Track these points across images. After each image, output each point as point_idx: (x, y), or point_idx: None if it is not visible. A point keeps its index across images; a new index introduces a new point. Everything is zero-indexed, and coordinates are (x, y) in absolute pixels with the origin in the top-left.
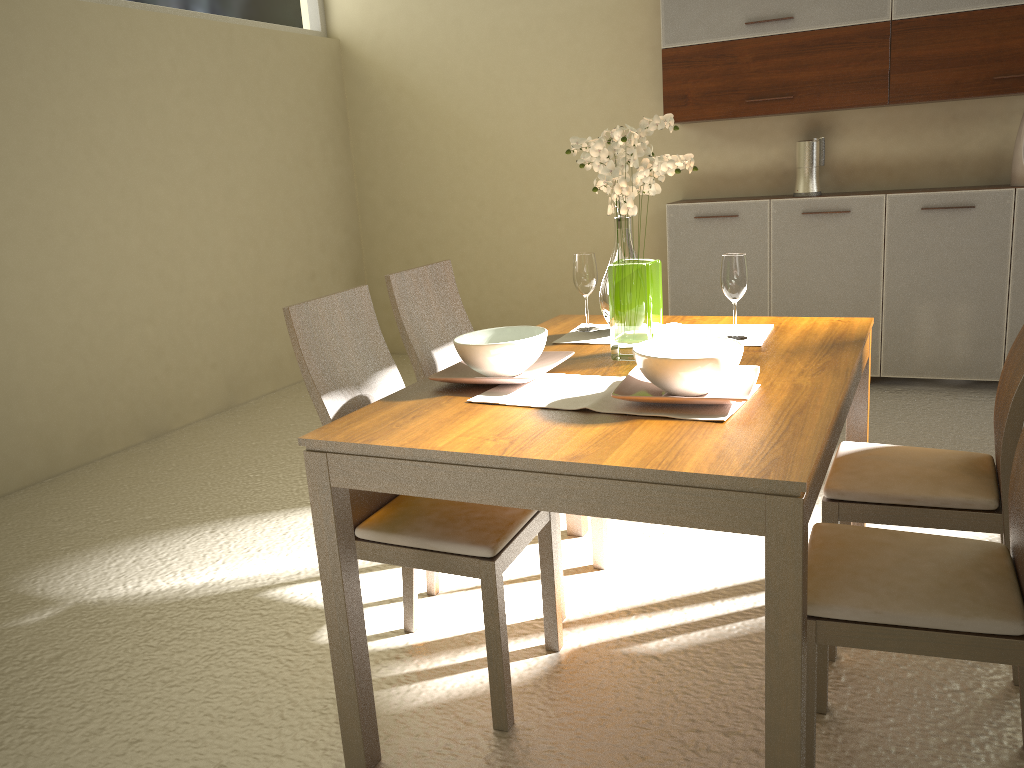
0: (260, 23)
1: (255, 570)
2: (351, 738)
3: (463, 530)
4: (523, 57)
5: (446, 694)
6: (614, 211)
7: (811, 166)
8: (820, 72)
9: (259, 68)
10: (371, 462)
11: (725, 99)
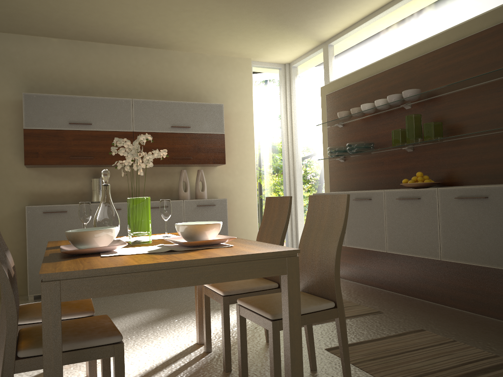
0: None
1: None
2: None
3: (95, 333)
4: None
5: None
6: None
7: (100, 189)
8: (105, 148)
9: None
10: (94, 280)
11: (59, 156)
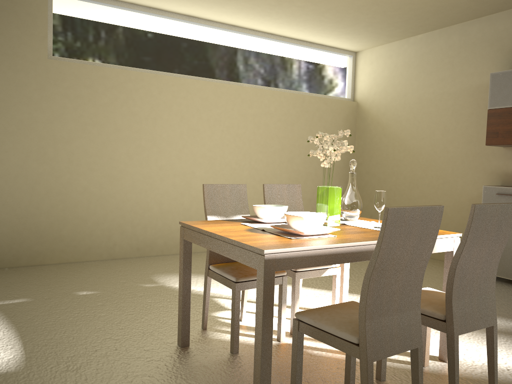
0: (320, 95)
1: (218, 292)
2: (179, 332)
3: (235, 272)
4: (431, 111)
5: (229, 339)
6: (465, 187)
7: None
8: None
9: (314, 112)
10: (190, 231)
11: None
